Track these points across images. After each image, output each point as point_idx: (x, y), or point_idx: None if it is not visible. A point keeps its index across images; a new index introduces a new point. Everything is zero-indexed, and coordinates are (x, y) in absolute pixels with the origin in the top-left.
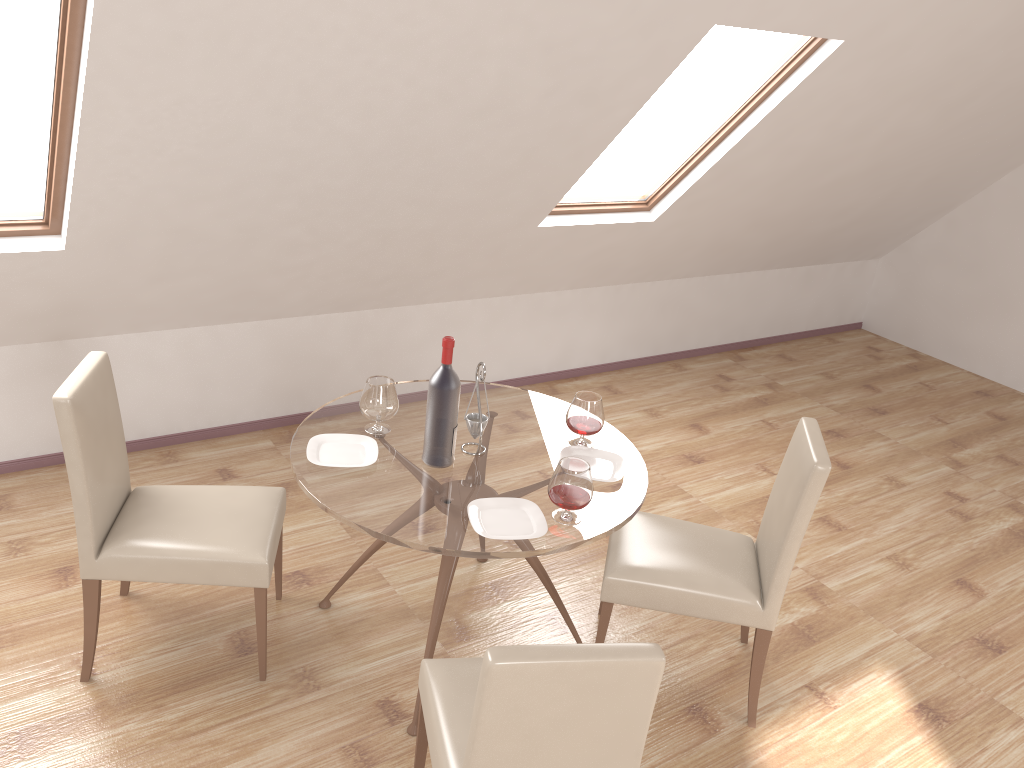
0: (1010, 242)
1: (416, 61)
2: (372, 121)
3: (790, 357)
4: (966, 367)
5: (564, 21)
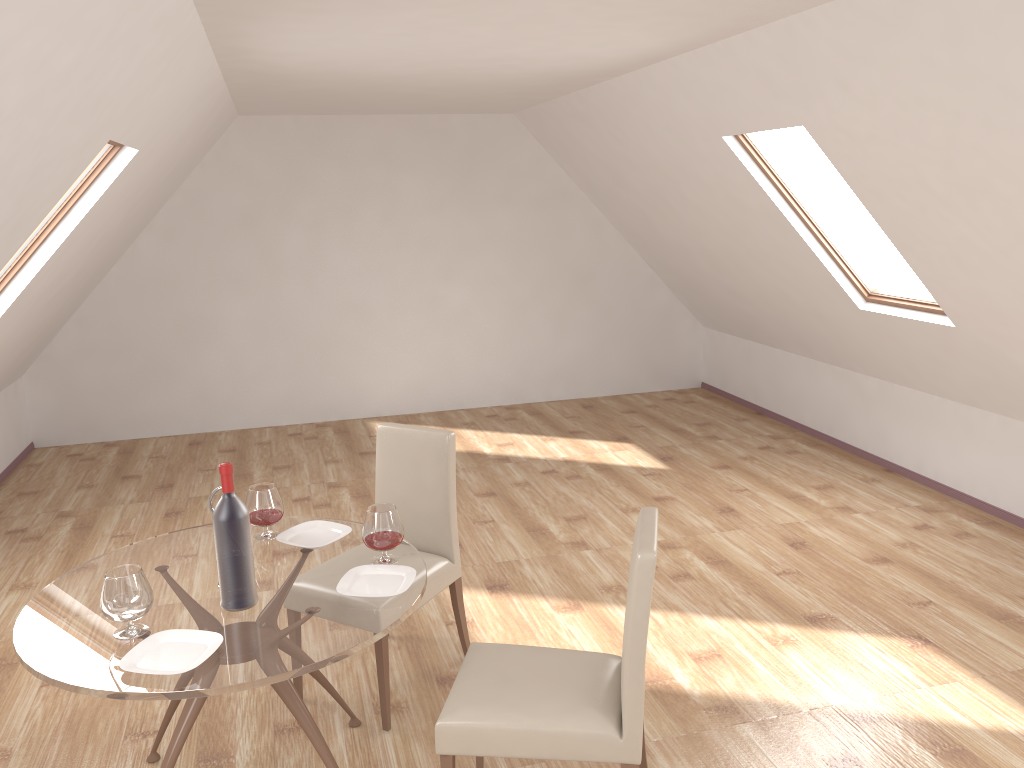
0: (144, 319)
1: None
2: None
3: (31, 491)
4: (156, 434)
5: (59, 142)
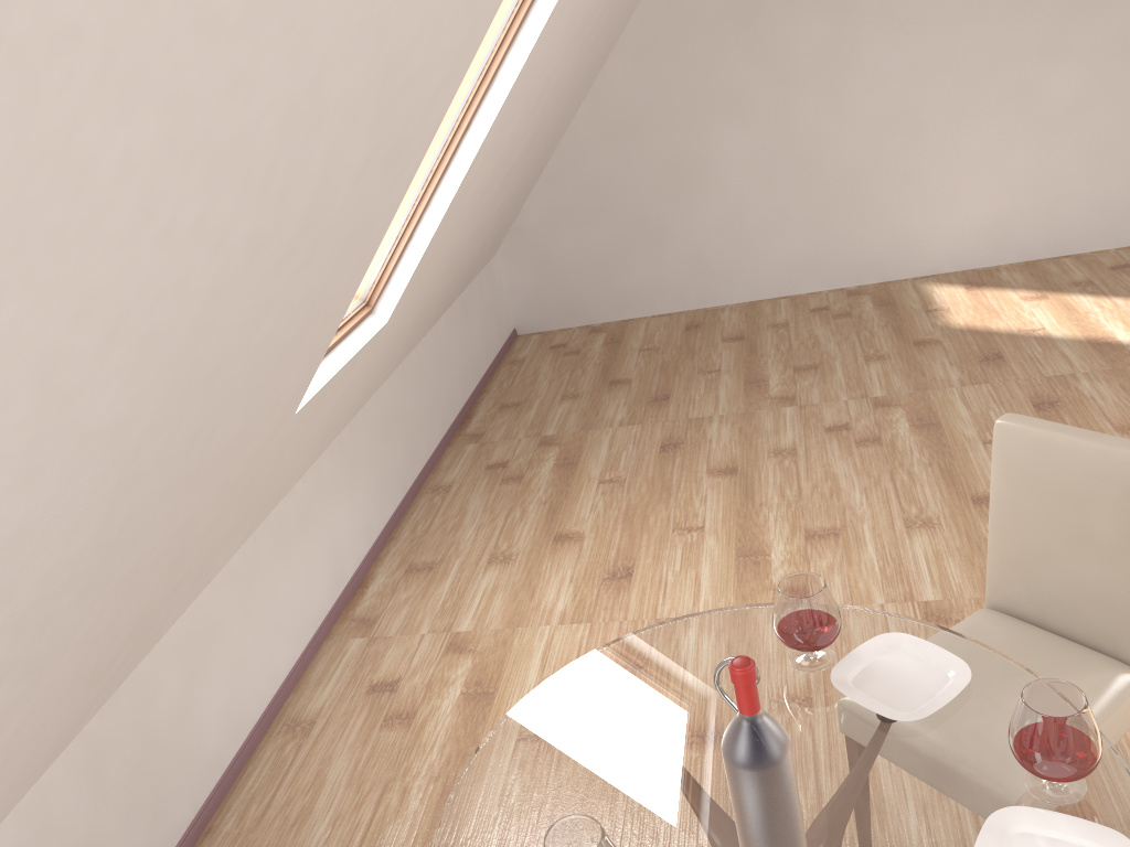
0: (622, 170)
1: (235, 188)
2: (149, 370)
3: (513, 402)
4: (647, 313)
5: (414, 10)
